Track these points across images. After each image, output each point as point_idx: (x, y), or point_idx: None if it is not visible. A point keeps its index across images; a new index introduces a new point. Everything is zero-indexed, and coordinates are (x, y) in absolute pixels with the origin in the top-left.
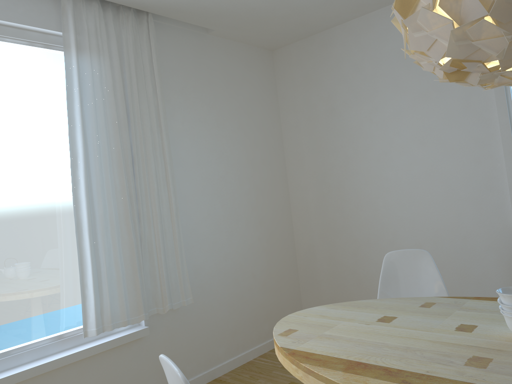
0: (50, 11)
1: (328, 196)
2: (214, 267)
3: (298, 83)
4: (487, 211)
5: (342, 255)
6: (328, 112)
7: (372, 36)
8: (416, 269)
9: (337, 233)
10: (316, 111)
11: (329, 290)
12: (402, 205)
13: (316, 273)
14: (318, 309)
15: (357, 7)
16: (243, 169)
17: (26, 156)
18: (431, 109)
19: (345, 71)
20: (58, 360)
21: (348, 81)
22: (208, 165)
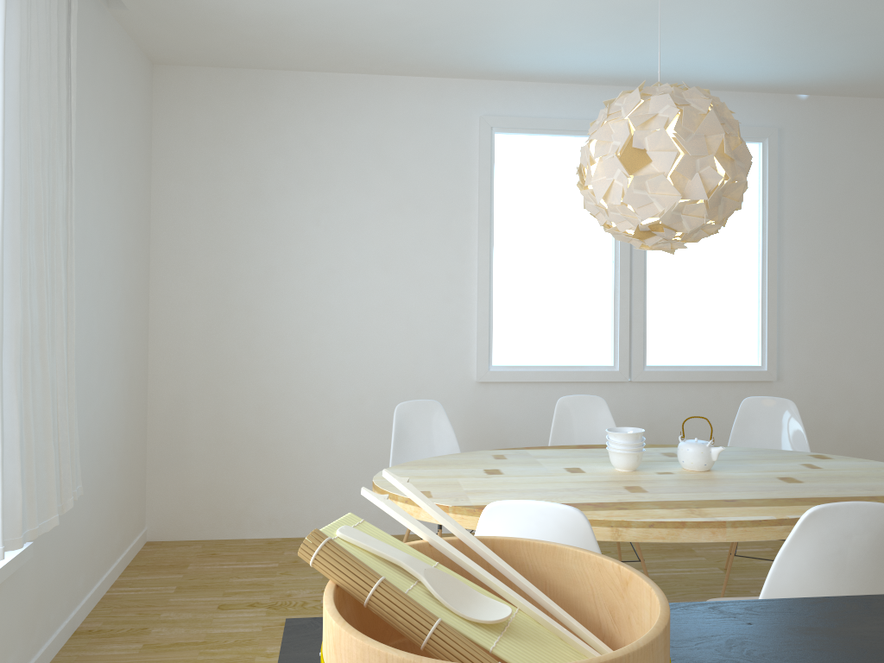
0: None
1: (228, 322)
2: (85, 433)
3: (200, 134)
4: (449, 358)
5: (238, 414)
6: (249, 193)
7: (339, 107)
8: (428, 424)
9: (235, 380)
10: (226, 187)
11: (206, 469)
12: (346, 345)
13: (185, 444)
14: (395, 471)
15: (338, 63)
16: (119, 261)
17: None
18: (403, 226)
19: (289, 141)
20: None
21: (290, 157)
22: (92, 247)
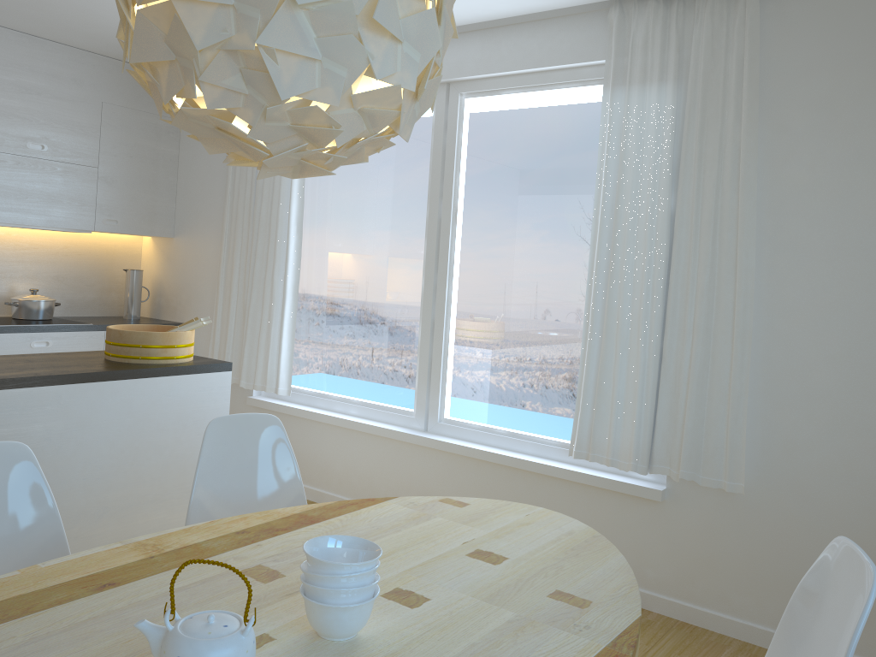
0: (598, 35)
1: None
2: (837, 460)
3: None
4: None
5: None
6: None
7: None
8: (848, 609)
9: None
10: None
11: None
12: None
13: None
14: (566, 524)
15: None
16: None
17: (563, 224)
18: None
19: None
20: (540, 465)
21: None
22: (866, 253)
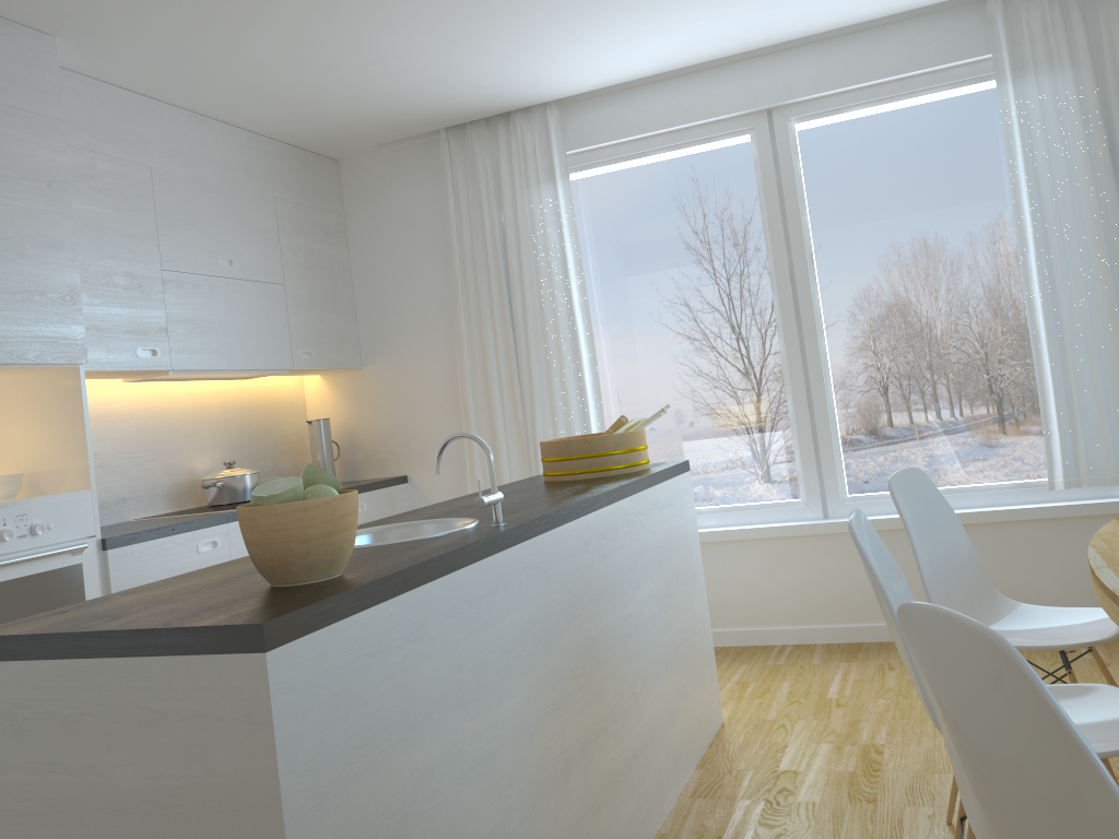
0: (973, 30)
1: None
2: None
3: None
4: None
5: None
6: None
7: None
8: None
9: None
10: None
11: None
12: None
13: None
14: None
15: None
16: None
17: (961, 242)
18: None
19: None
20: (1012, 511)
21: None
22: None
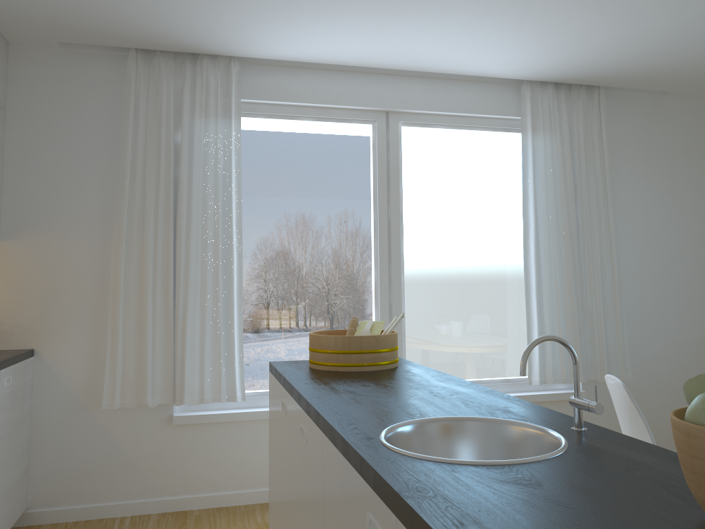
0: (511, 100)
1: None
2: (659, 349)
3: None
4: None
5: None
6: None
7: None
8: None
9: None
10: None
11: None
12: None
13: None
14: None
15: None
16: (703, 246)
17: (487, 225)
18: None
19: None
20: None
21: None
22: (658, 239)
